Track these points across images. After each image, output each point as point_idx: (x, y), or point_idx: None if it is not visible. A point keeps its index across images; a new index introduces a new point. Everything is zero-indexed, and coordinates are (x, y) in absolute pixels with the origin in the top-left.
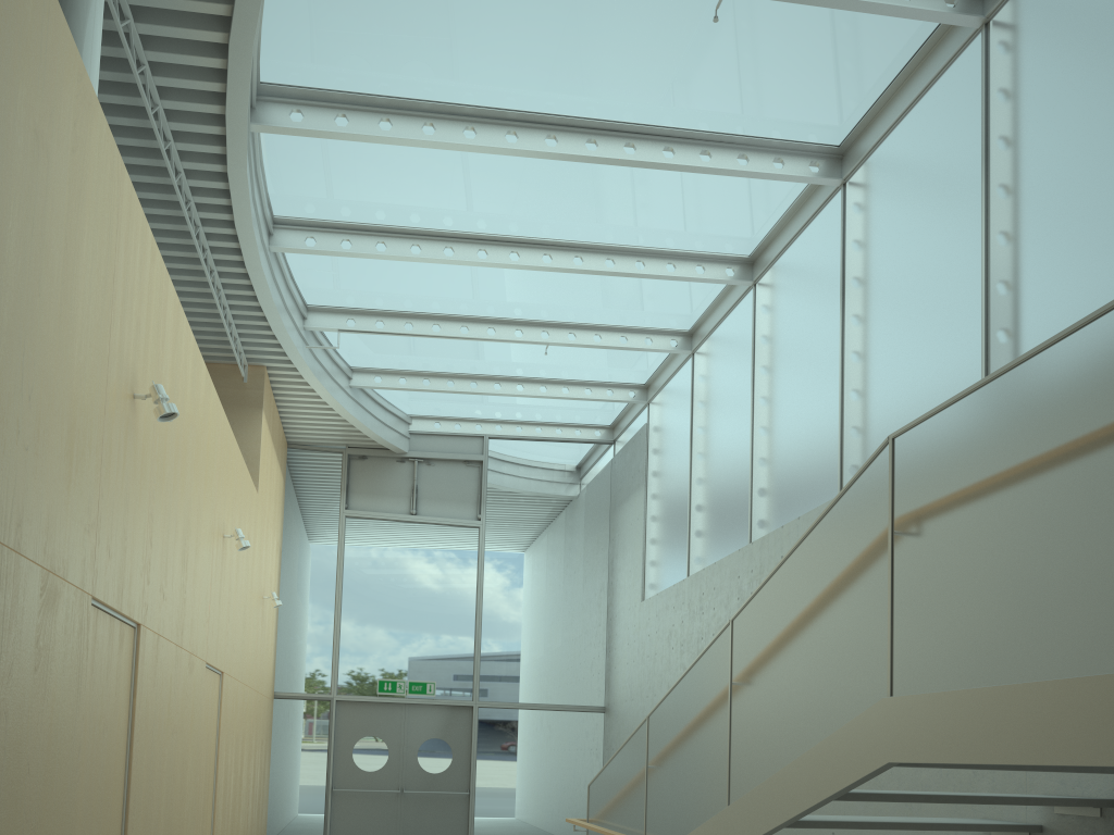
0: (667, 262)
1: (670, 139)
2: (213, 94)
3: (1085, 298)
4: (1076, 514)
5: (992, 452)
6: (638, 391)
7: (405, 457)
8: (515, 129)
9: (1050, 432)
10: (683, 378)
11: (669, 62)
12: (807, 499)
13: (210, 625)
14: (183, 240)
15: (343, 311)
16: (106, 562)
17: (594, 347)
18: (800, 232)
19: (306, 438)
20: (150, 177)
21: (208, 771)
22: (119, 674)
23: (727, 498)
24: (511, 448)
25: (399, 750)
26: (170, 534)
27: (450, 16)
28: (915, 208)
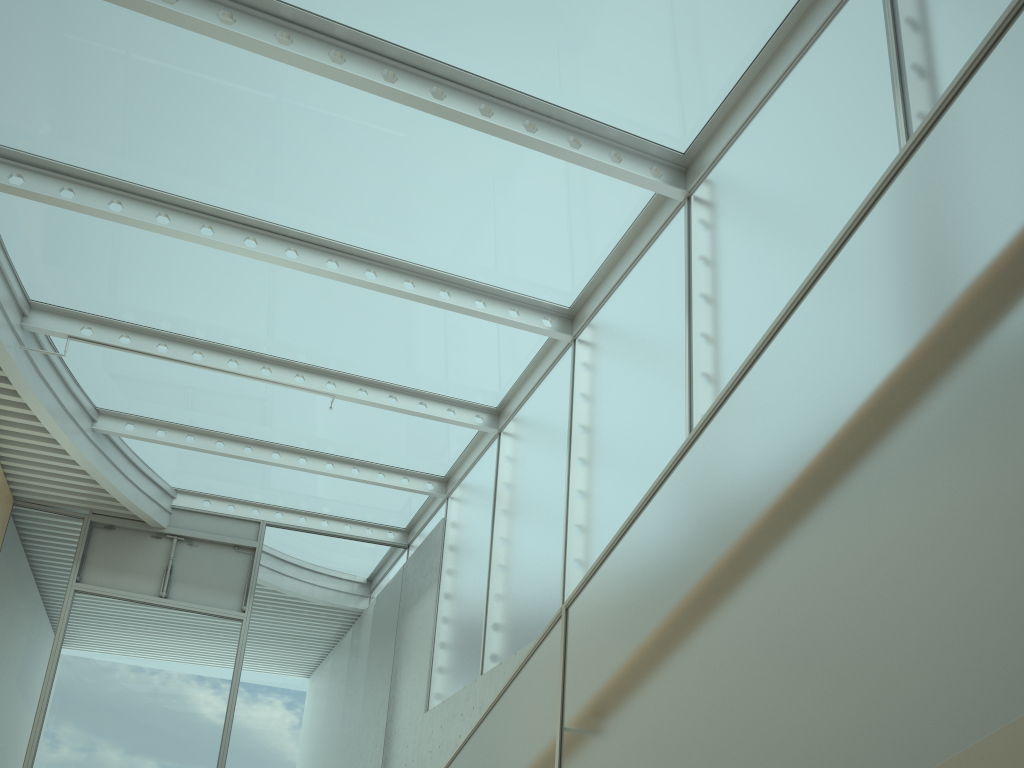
0: (476, 298)
1: (489, 98)
2: None
3: None
4: None
5: None
6: (436, 484)
7: (162, 532)
8: (289, 33)
9: None
10: (487, 461)
11: None
12: None
13: None
14: None
15: (78, 316)
16: None
17: (388, 408)
18: (631, 266)
19: (38, 495)
20: None
21: None
22: None
23: (533, 576)
24: (292, 538)
25: None
26: None
27: None
28: (791, 178)
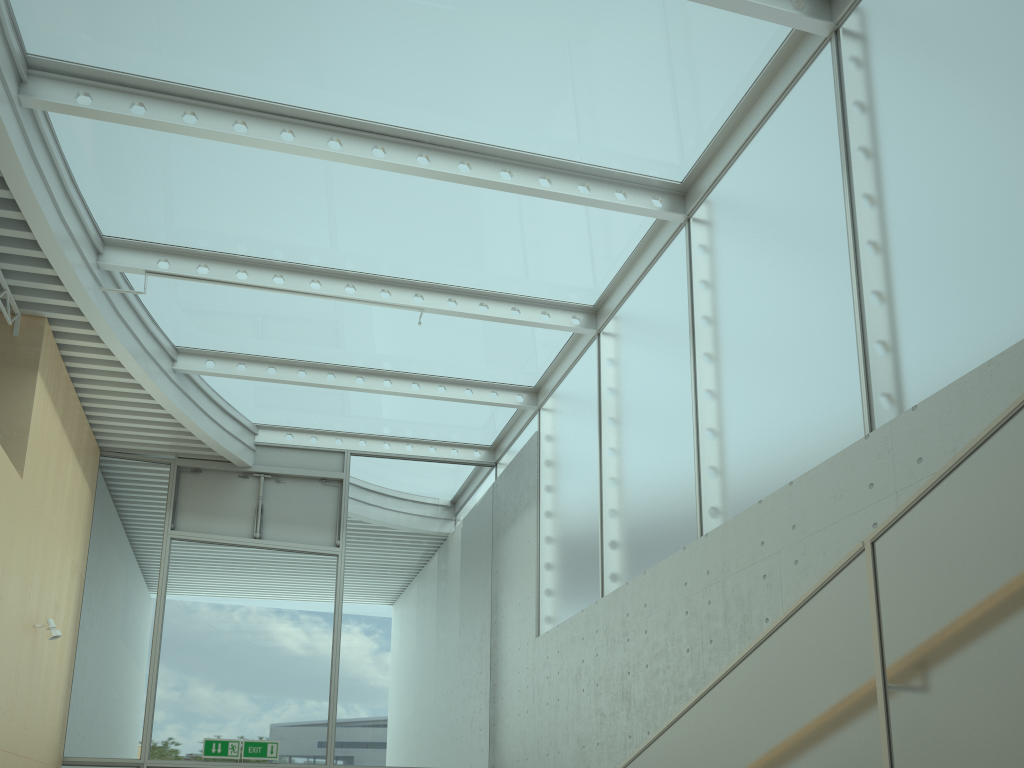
0: (579, 182)
1: None
2: None
3: None
4: None
5: None
6: (526, 395)
7: (248, 471)
8: None
9: None
10: (586, 366)
11: None
12: (803, 456)
13: None
14: None
15: (153, 249)
16: None
17: (480, 318)
18: (760, 125)
19: (123, 443)
20: None
21: None
22: None
23: (659, 488)
24: (377, 466)
25: None
26: None
27: None
28: None
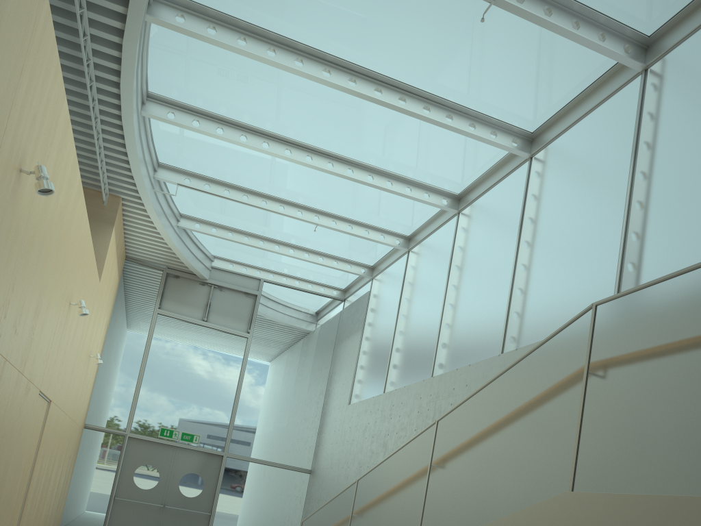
0: (406, 186)
1: (429, 101)
2: None
3: (697, 249)
4: None
5: (688, 322)
6: (367, 270)
7: (205, 282)
8: (329, 68)
9: None
10: (399, 266)
11: (441, 47)
12: (477, 354)
13: (48, 364)
14: (79, 89)
15: (183, 172)
16: None
17: (347, 233)
18: (495, 184)
19: (139, 256)
20: (63, 34)
21: (26, 470)
22: None
23: (419, 346)
24: (277, 291)
25: (167, 478)
26: (29, 286)
27: None
28: (580, 178)
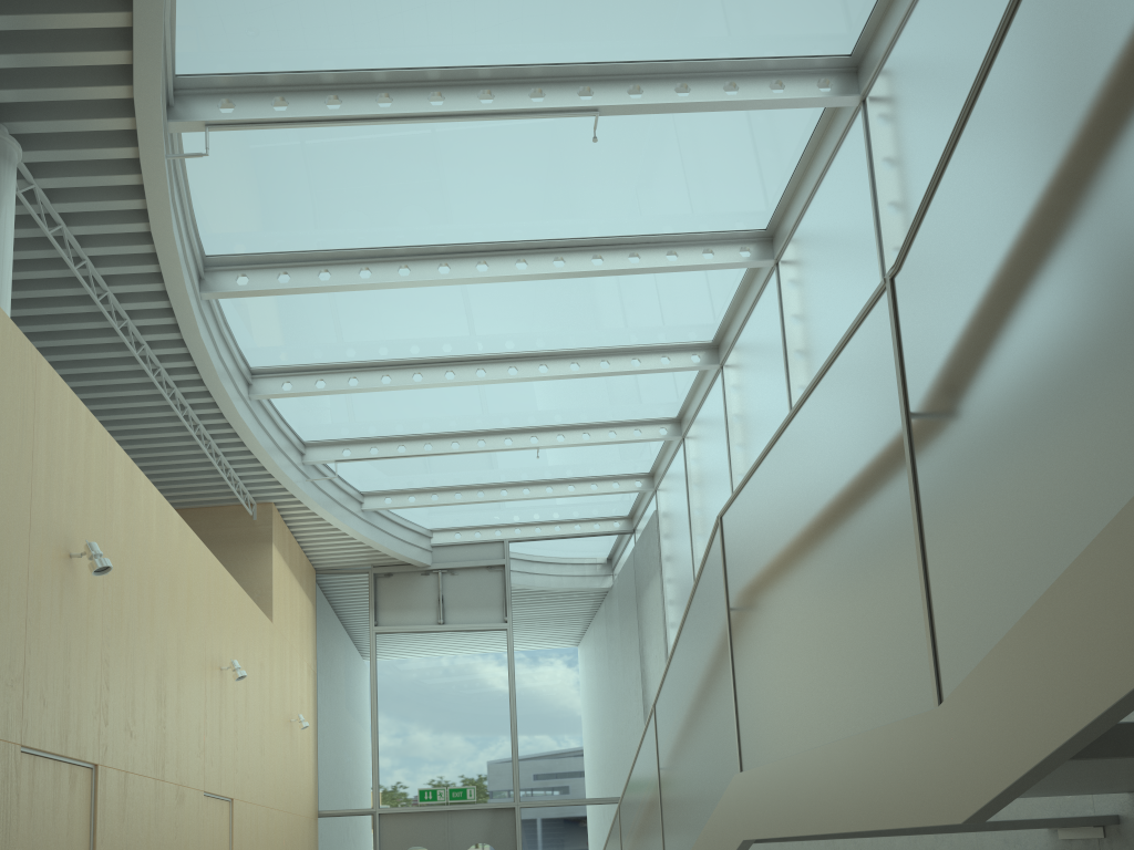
0: (631, 358)
1: (598, 248)
2: (154, 274)
3: None
4: (819, 580)
5: (772, 525)
6: (644, 480)
7: (429, 569)
8: (446, 261)
9: (799, 501)
10: (679, 463)
11: (574, 181)
12: None
13: (207, 755)
14: (164, 402)
15: (338, 443)
16: (40, 712)
17: (584, 445)
18: (749, 313)
19: (331, 563)
20: (119, 352)
21: None
22: (71, 814)
23: None
24: (532, 549)
25: None
26: (136, 675)
27: (359, 174)
28: (831, 279)
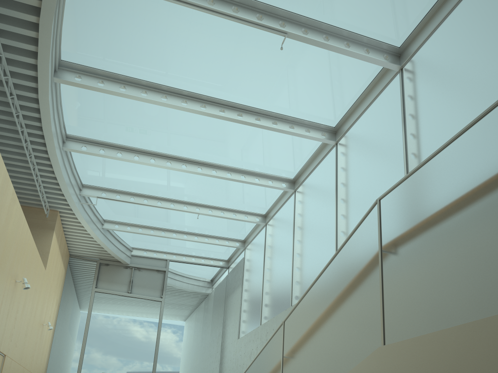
0: (255, 177)
1: (259, 114)
2: (32, 53)
3: None
4: None
5: (447, 186)
6: (240, 243)
7: (128, 266)
8: (186, 100)
9: (489, 162)
10: (261, 236)
11: (259, 74)
12: None
13: None
14: (15, 135)
15: (100, 188)
16: None
17: (220, 217)
18: (316, 166)
19: (79, 253)
20: None
21: None
22: None
23: (280, 286)
24: (180, 266)
25: None
26: None
27: (156, 36)
28: (370, 147)
